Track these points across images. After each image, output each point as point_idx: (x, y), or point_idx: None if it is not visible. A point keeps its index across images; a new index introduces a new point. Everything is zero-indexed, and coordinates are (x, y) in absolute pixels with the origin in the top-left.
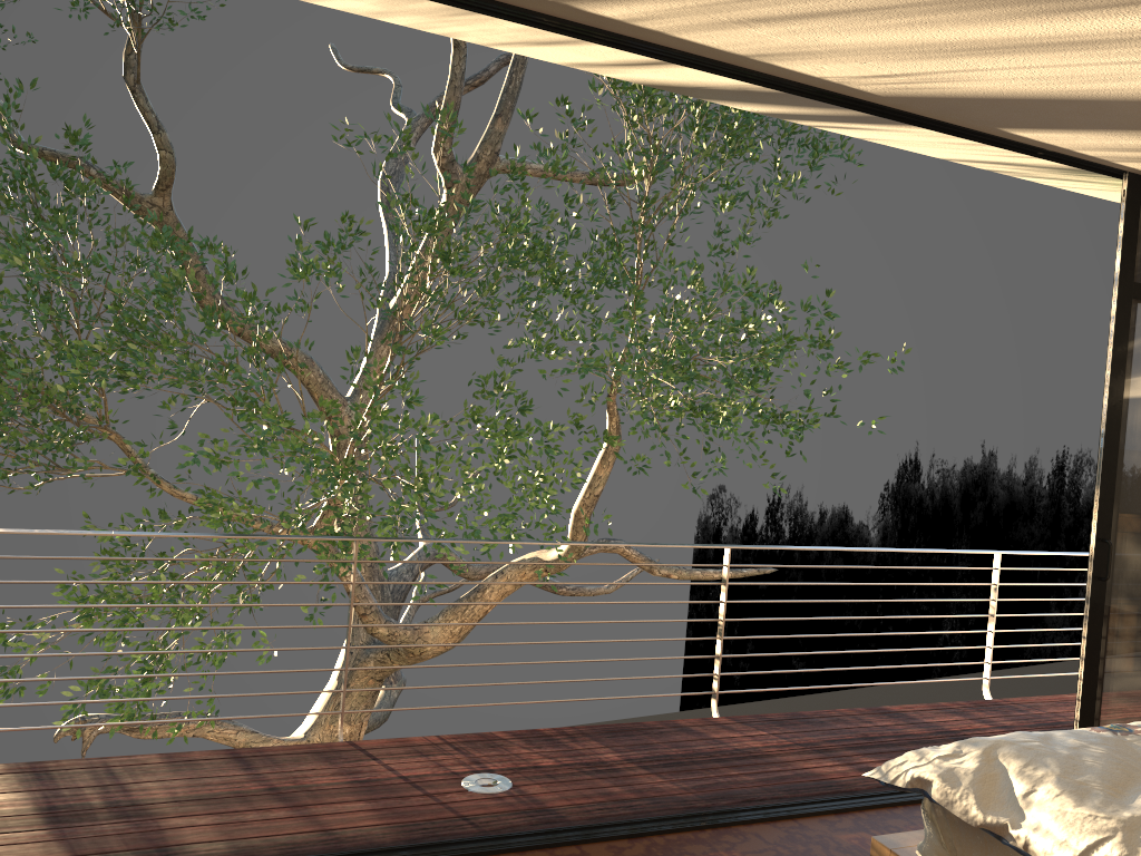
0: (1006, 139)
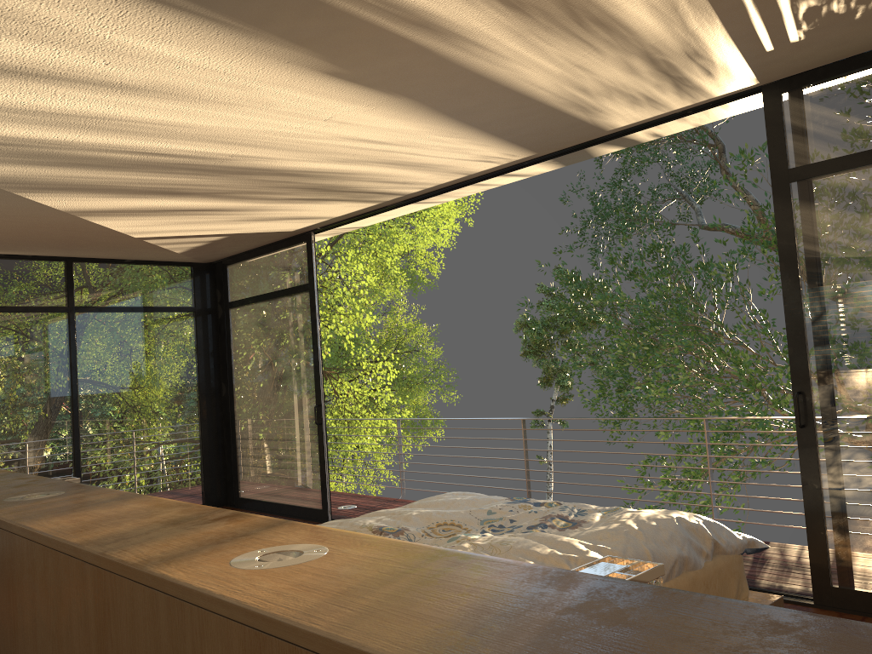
0: (643, 124)
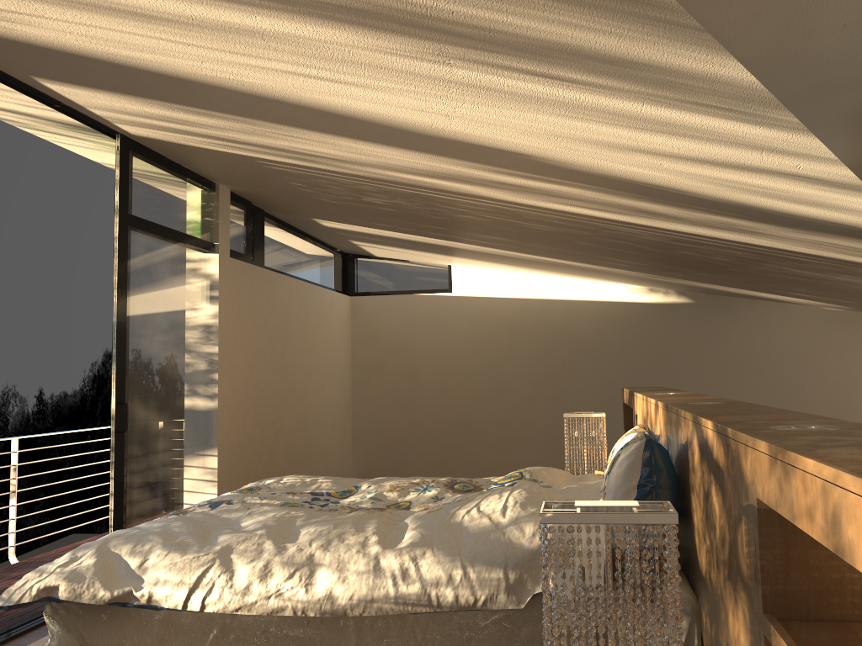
0: (33, 88)
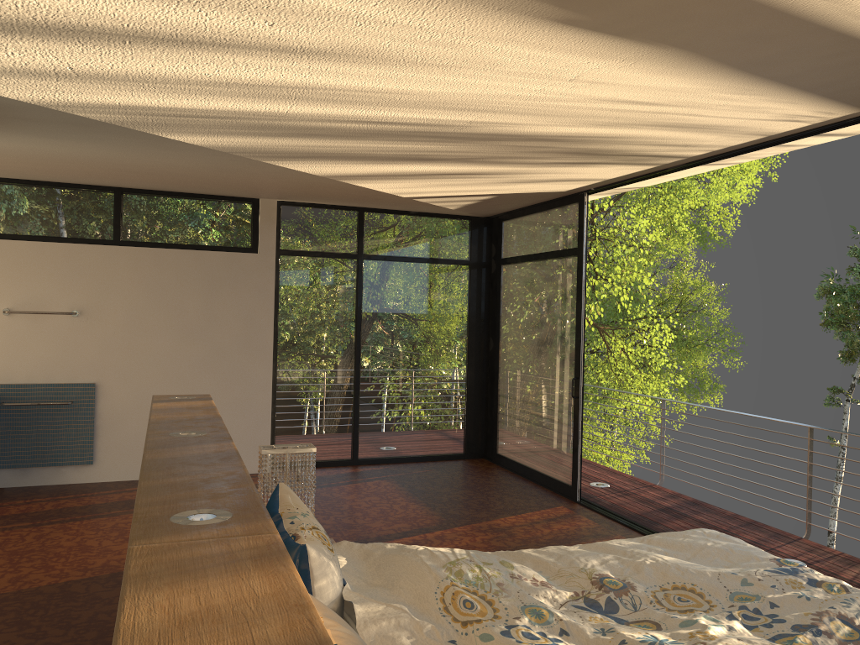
0: None
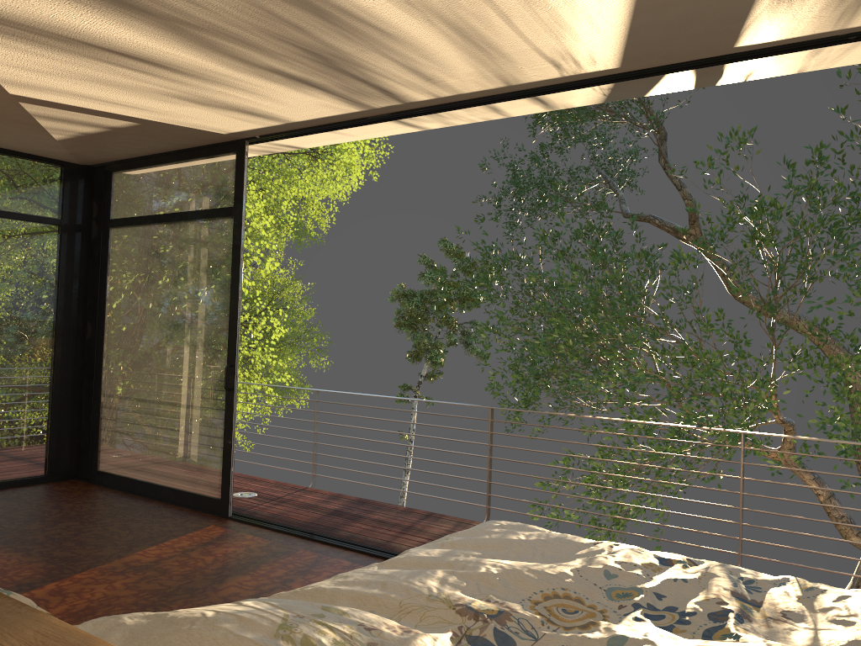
0: (783, 45)
